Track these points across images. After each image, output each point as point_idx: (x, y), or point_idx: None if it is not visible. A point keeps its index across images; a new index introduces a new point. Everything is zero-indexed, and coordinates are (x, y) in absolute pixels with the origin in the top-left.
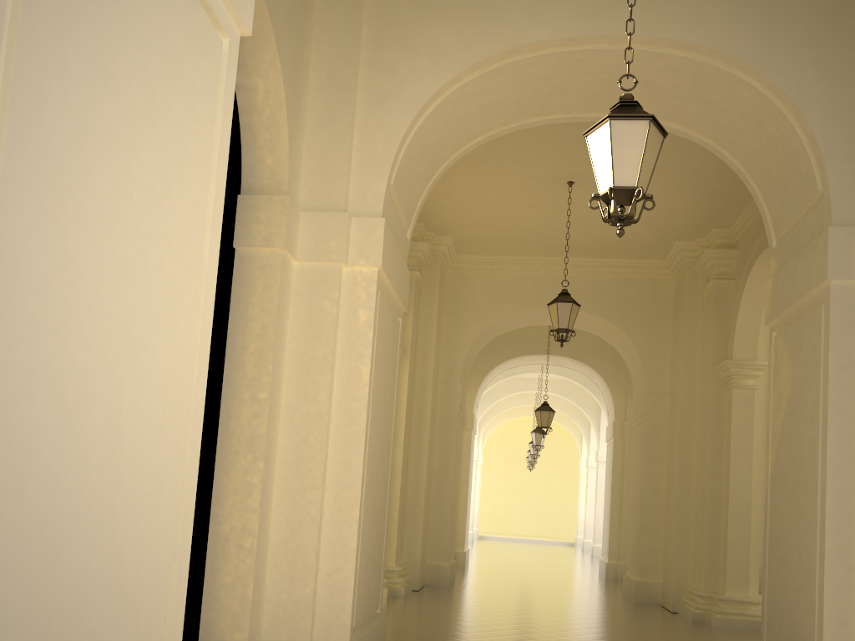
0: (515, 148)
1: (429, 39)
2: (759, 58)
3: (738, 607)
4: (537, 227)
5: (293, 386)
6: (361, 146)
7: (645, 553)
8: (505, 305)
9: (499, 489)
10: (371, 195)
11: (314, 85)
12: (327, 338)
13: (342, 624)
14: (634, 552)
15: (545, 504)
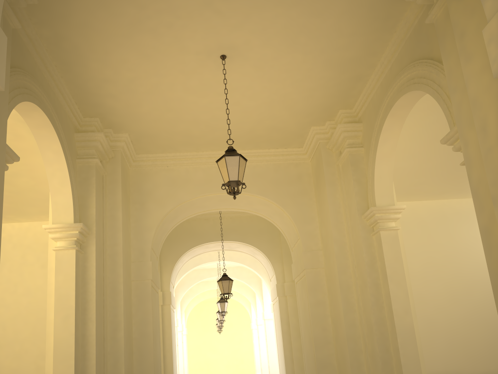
0: (166, 7)
1: None
2: None
3: None
4: (200, 117)
5: None
6: None
7: None
8: (182, 193)
9: (201, 349)
10: None
11: None
12: None
13: None
14: None
15: (232, 354)
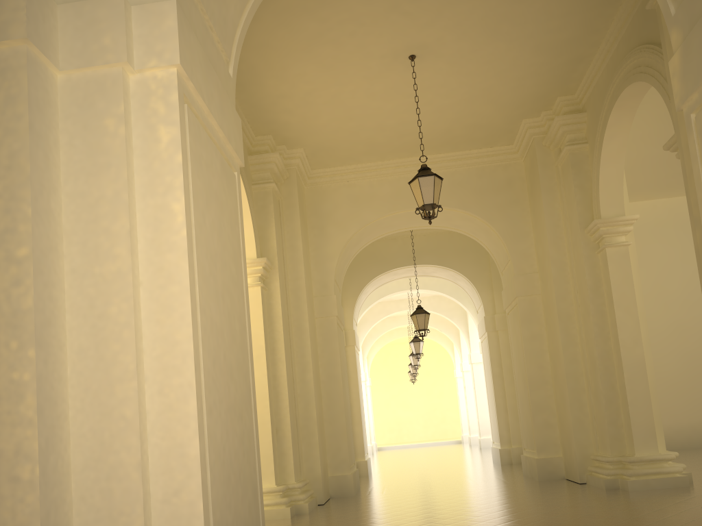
0: (349, 17)
1: None
2: None
3: (651, 466)
4: (385, 122)
5: (78, 242)
6: None
7: (542, 430)
8: (367, 212)
9: (389, 405)
10: None
11: None
12: (117, 169)
13: None
14: (530, 432)
15: (430, 412)
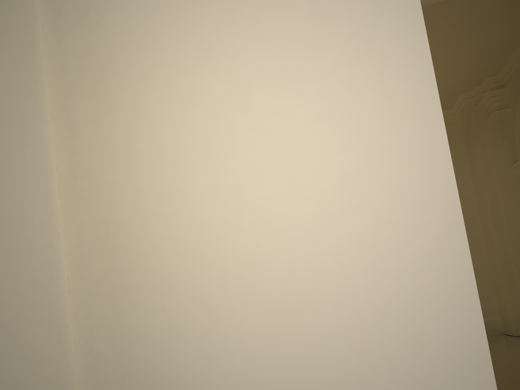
0: None
1: None
2: None
3: None
4: None
5: None
6: None
7: (484, 302)
8: None
9: None
10: None
11: None
12: None
13: None
14: None
15: None
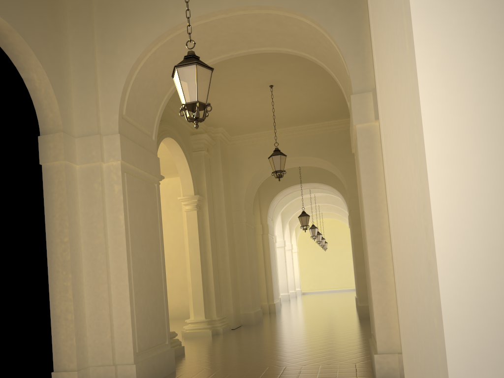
0: (230, 73)
1: (129, 31)
2: (302, 6)
3: None
4: (267, 113)
5: (85, 231)
6: (103, 97)
7: (362, 289)
8: (263, 160)
9: (313, 264)
10: (111, 123)
11: (73, 69)
12: (99, 203)
13: (129, 352)
14: (358, 290)
15: (341, 268)
